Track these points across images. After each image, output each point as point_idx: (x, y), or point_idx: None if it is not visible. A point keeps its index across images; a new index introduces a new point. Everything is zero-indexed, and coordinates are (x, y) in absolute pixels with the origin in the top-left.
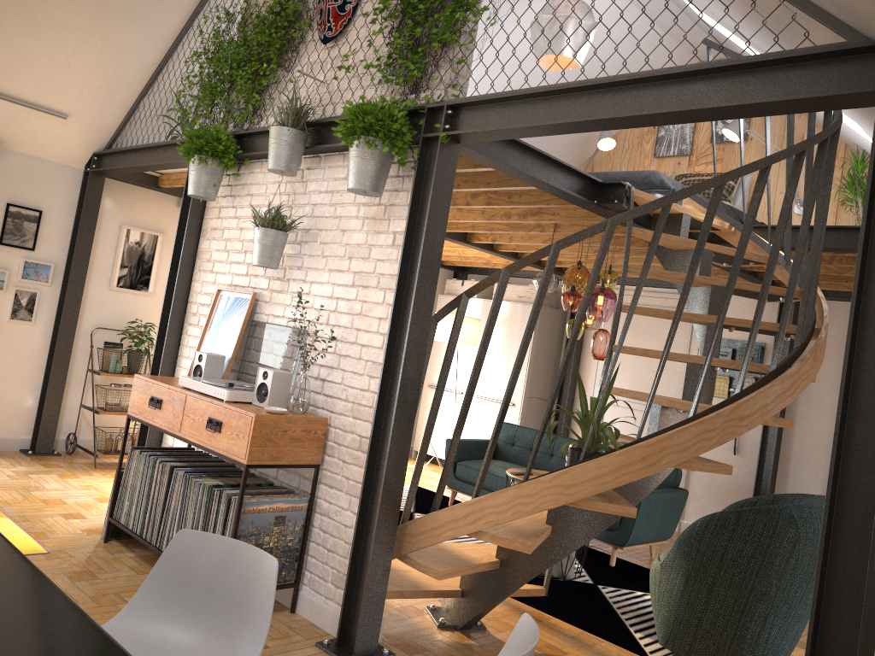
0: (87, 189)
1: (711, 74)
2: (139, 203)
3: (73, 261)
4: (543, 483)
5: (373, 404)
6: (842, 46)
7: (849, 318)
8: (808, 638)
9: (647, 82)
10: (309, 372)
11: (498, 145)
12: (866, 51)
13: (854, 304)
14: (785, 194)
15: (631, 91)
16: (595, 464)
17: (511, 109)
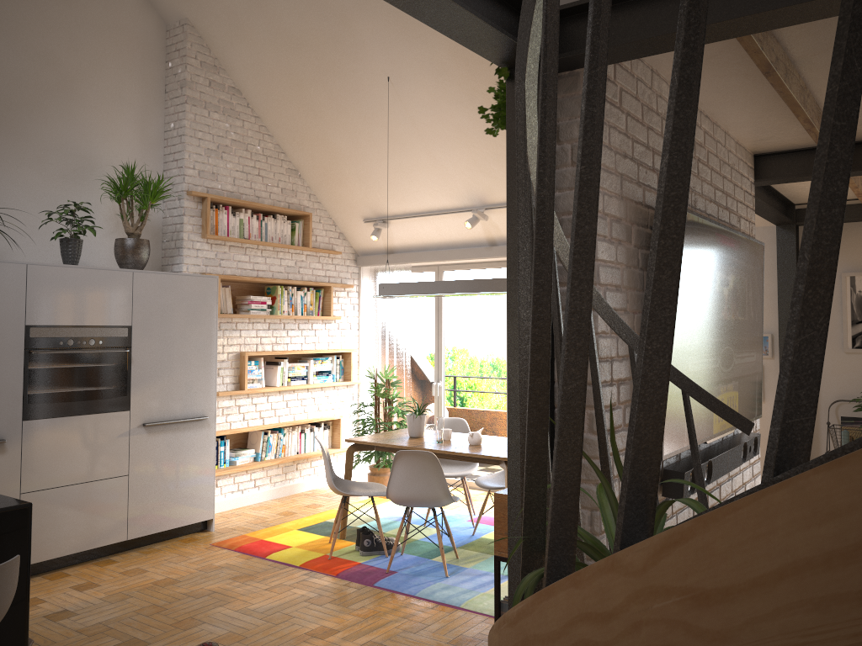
0: (776, 245)
1: None
2: (860, 242)
3: (779, 328)
4: None
5: None
6: None
7: None
8: None
9: None
10: None
11: (665, 7)
12: None
13: None
14: None
15: None
16: (489, 642)
17: None
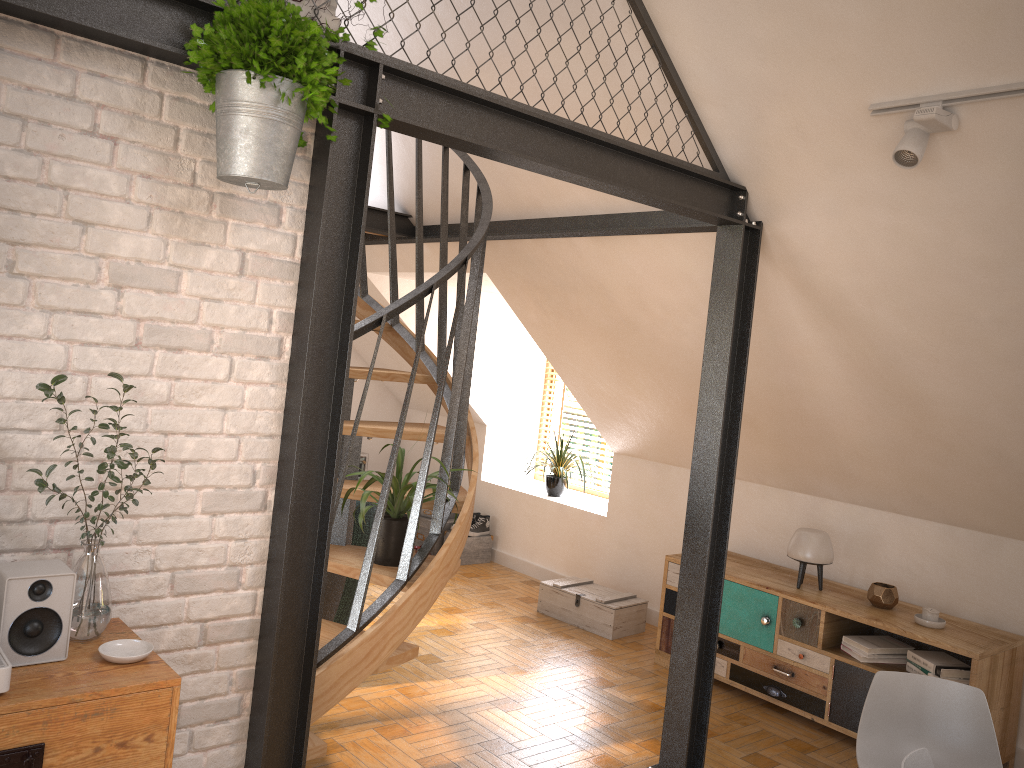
0: None
1: (650, 162)
2: None
3: None
4: (435, 572)
5: (227, 558)
6: (731, 182)
7: (725, 386)
8: (702, 603)
9: (608, 147)
10: (11, 543)
11: None
12: (730, 188)
13: (728, 376)
14: (462, 212)
15: (593, 150)
16: (460, 531)
17: (465, 112)
